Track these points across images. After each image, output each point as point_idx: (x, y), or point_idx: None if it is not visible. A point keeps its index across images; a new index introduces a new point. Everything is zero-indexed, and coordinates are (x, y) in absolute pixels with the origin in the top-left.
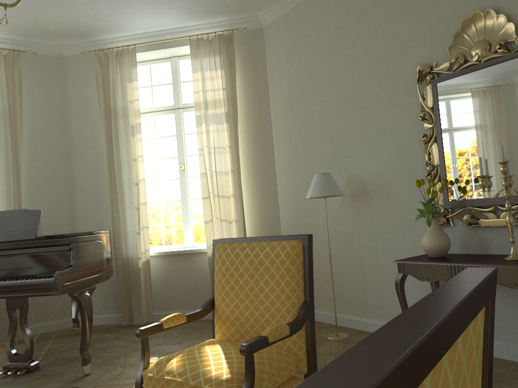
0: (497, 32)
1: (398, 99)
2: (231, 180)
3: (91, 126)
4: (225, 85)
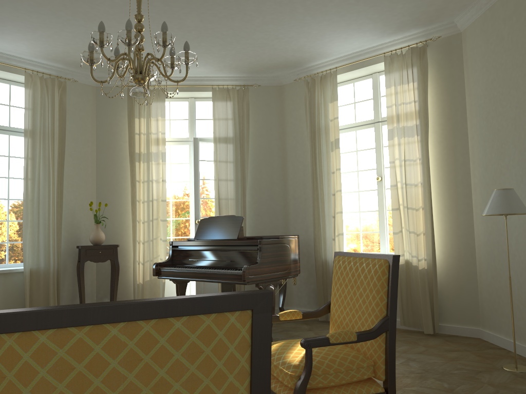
0: None
1: None
2: (421, 192)
3: (301, 143)
4: (417, 97)
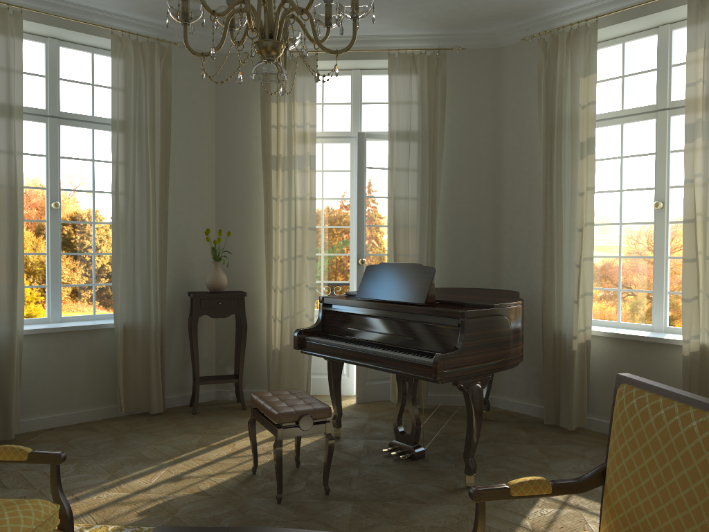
0: None
1: None
2: None
3: (528, 143)
4: None
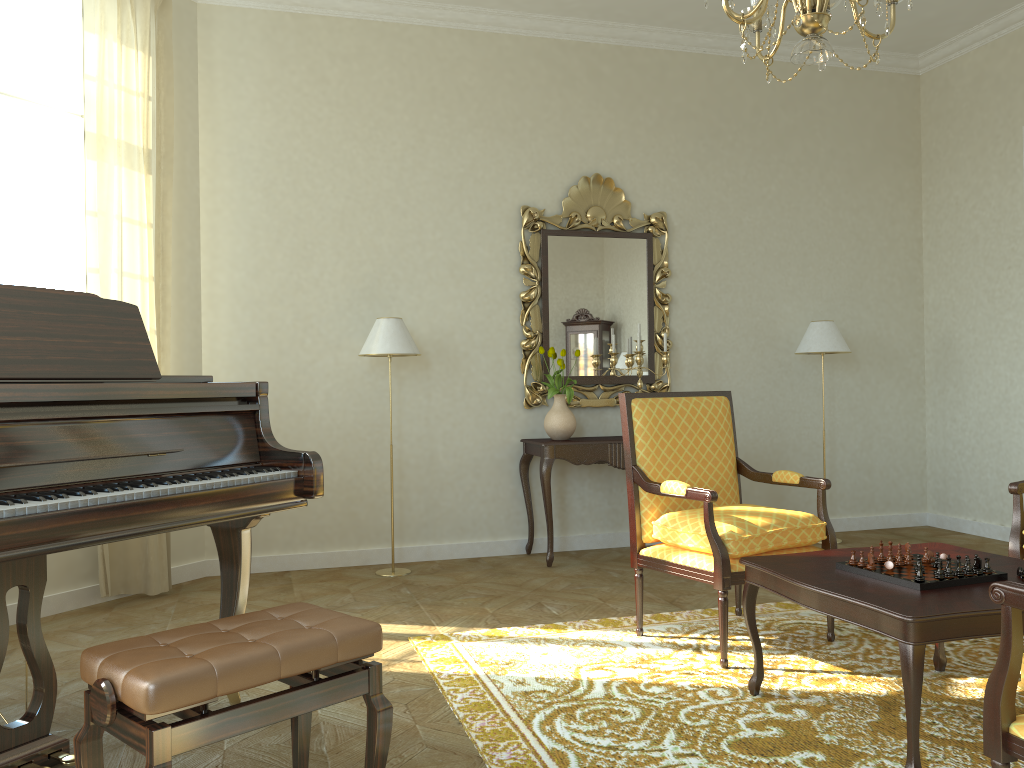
0: (612, 204)
1: (488, 237)
2: (149, 297)
3: None
4: (152, 92)
